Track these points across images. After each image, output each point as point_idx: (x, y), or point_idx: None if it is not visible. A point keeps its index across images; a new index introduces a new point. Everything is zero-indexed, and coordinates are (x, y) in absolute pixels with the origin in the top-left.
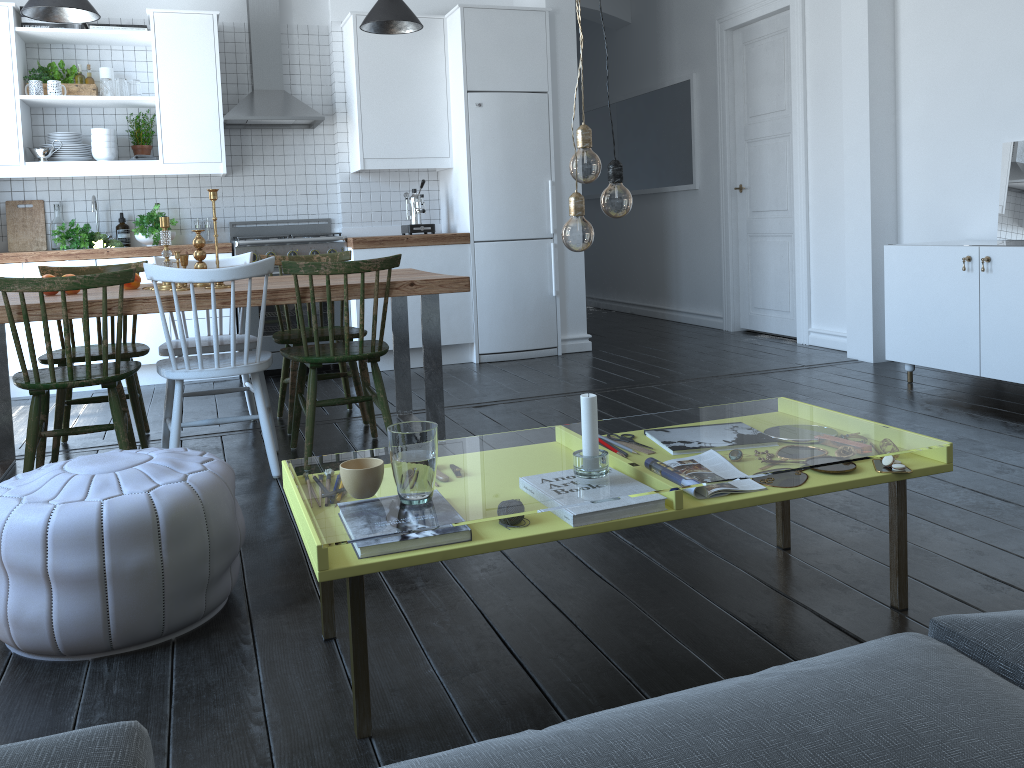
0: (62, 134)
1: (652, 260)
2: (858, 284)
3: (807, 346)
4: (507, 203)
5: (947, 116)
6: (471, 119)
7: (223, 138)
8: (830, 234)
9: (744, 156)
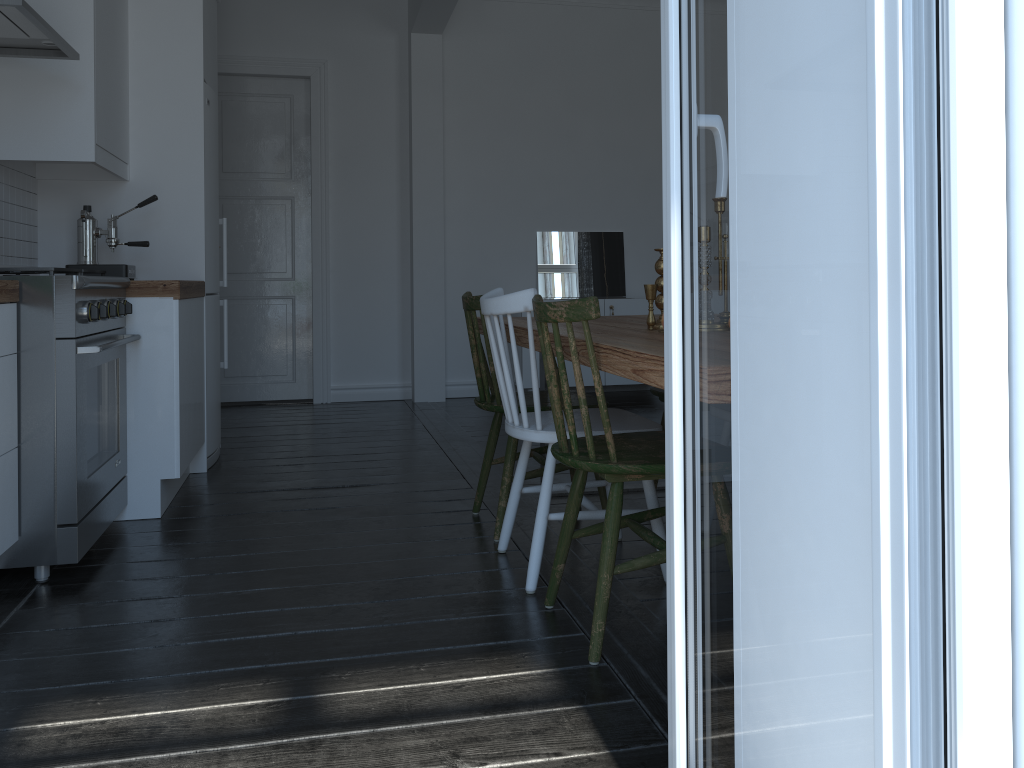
0: None
1: None
2: (429, 336)
3: (338, 403)
4: (216, 243)
5: (490, 207)
6: (205, 119)
7: None
8: (359, 296)
9: None
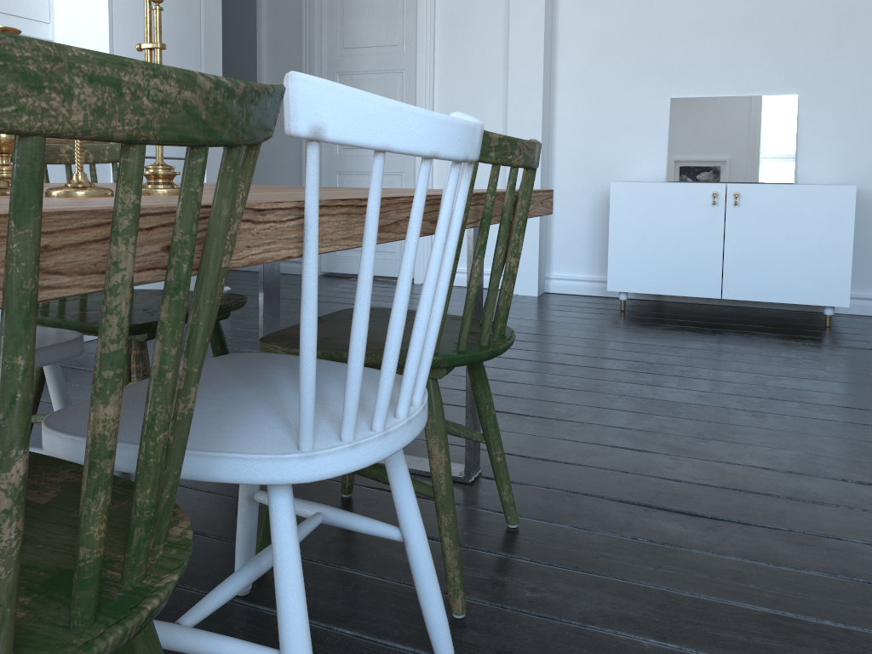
0: None
1: None
2: None
3: None
4: None
5: (611, 69)
6: None
7: None
8: None
9: None
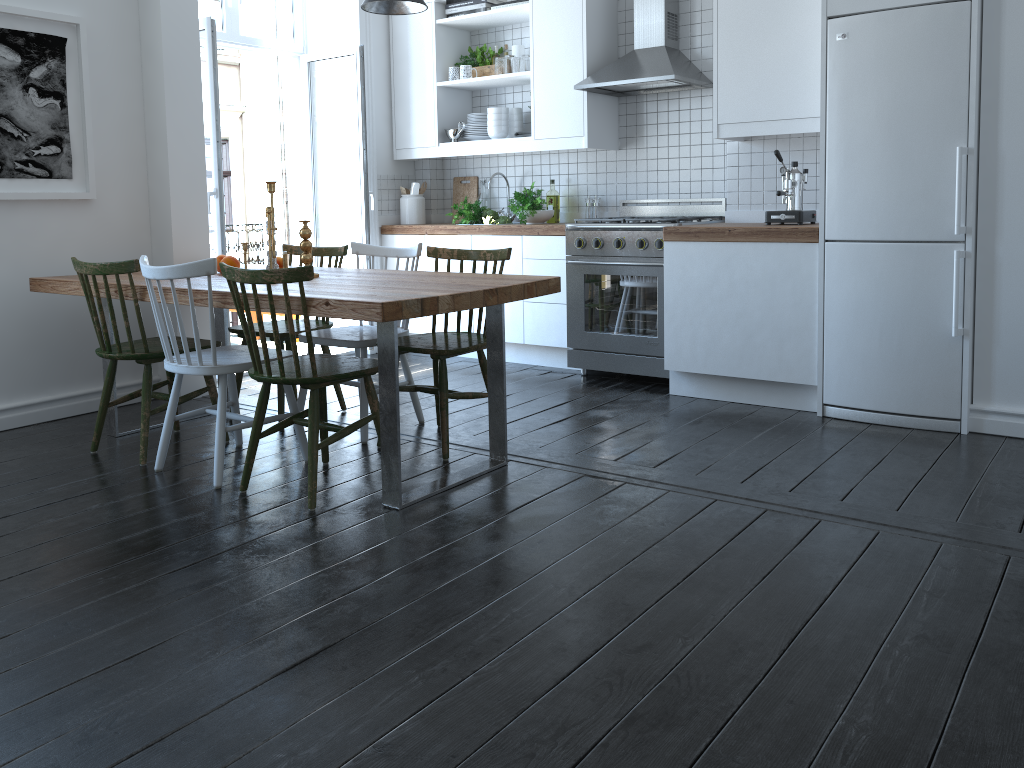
0: (472, 115)
1: None
2: None
3: None
4: (878, 184)
5: None
6: (830, 59)
7: (586, 109)
8: None
9: None
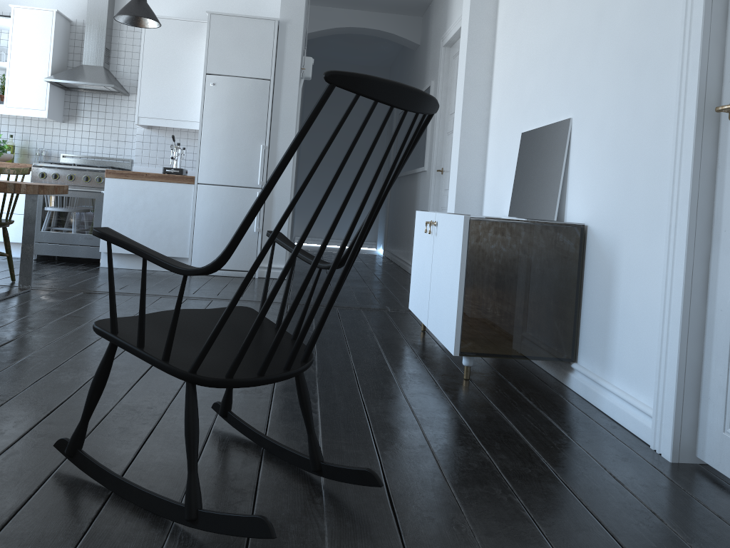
0: None
1: (409, 225)
2: None
3: None
4: (226, 158)
5: (506, 110)
6: (206, 94)
7: (48, 94)
8: None
9: (445, 145)
